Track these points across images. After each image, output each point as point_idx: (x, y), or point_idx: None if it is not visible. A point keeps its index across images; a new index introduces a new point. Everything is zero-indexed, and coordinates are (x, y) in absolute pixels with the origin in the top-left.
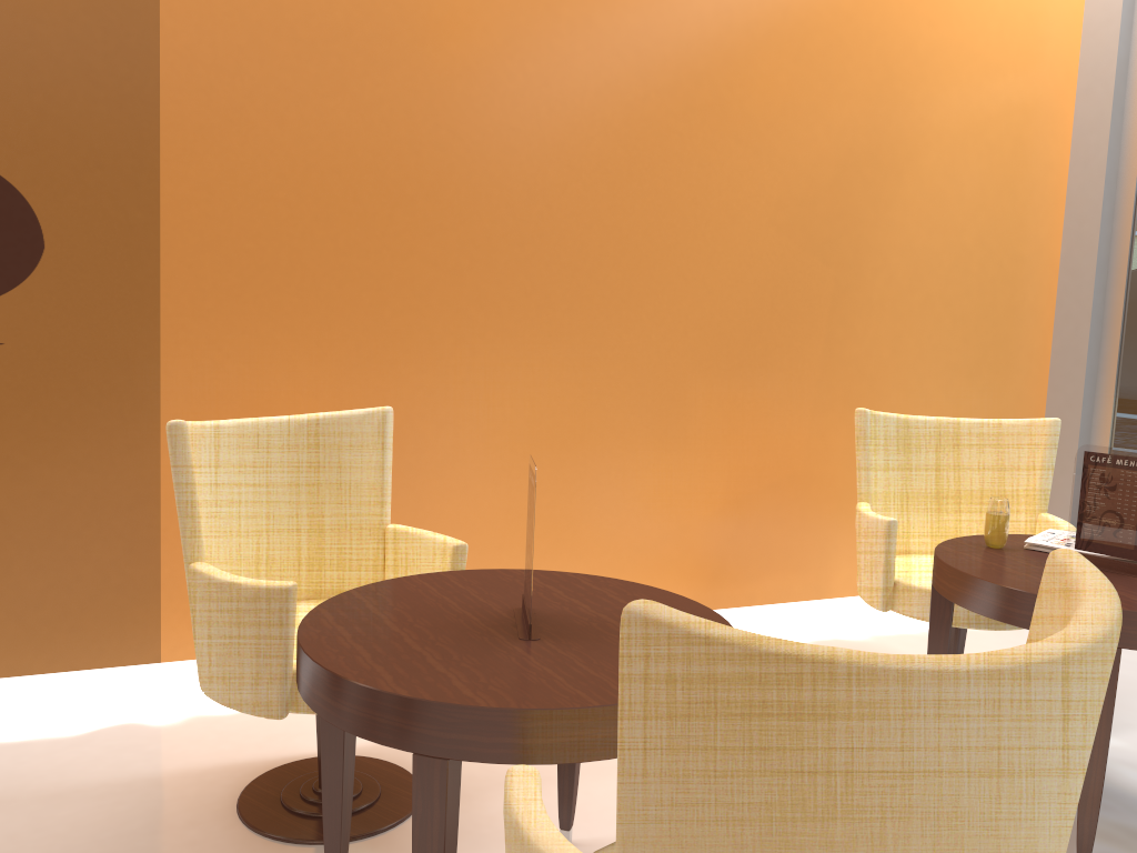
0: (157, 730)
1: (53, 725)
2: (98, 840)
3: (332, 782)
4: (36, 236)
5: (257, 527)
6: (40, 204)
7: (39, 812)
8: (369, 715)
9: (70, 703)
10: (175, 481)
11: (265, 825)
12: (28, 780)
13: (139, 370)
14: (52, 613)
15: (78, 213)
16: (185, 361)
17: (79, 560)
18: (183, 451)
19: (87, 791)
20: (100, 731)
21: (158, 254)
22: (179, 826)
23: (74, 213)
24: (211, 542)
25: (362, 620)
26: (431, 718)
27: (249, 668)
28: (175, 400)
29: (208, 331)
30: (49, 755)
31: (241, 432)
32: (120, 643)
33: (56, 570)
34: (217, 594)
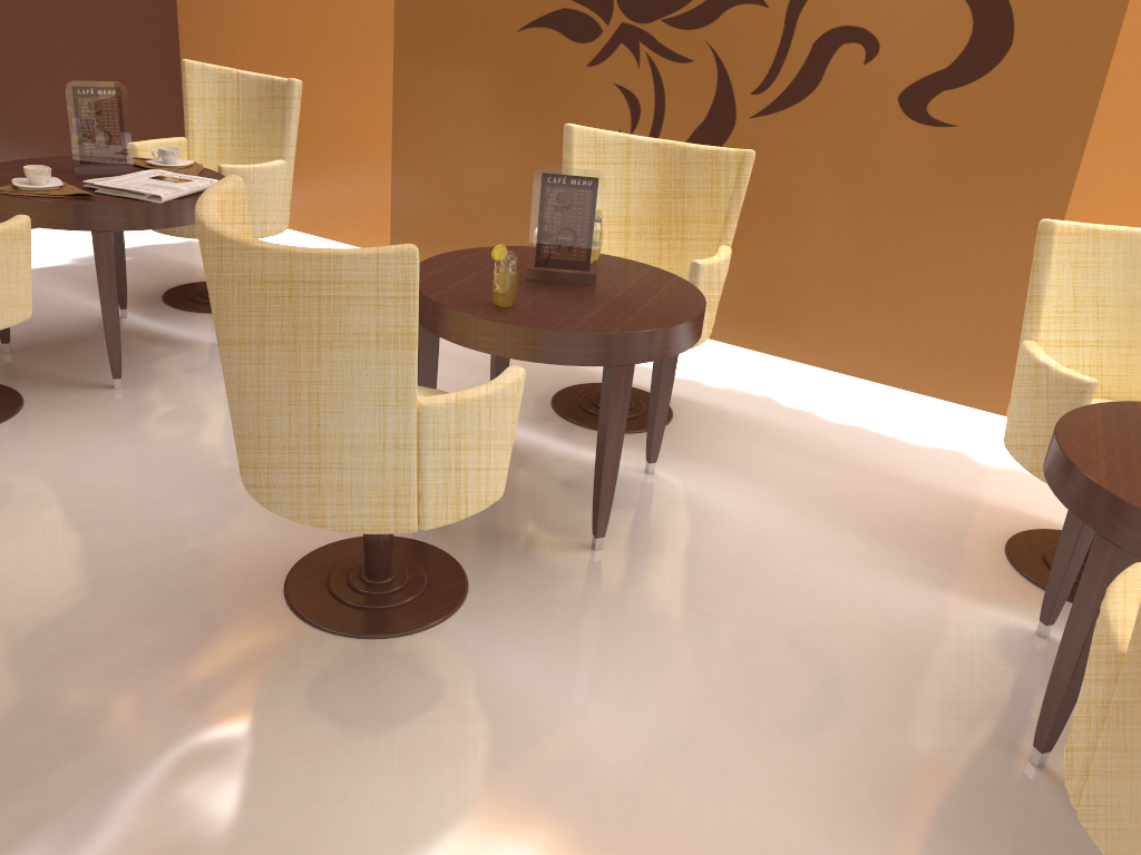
0: (979, 465)
1: (909, 432)
2: (901, 516)
3: (1065, 546)
4: (1007, 33)
5: (1103, 326)
6: (1018, 5)
7: (874, 483)
8: (1074, 492)
9: (928, 422)
10: (1032, 270)
11: (1019, 563)
12: (876, 460)
13: (1060, 163)
14: (934, 350)
15: (1048, 14)
16: (1105, 160)
17: (965, 314)
18: (1045, 247)
19: (909, 483)
20: (938, 449)
21: (1110, 55)
22: (958, 534)
23: (1045, 14)
24: (1052, 328)
25: (1124, 426)
26: (1117, 512)
27: (1037, 436)
28: (1085, 195)
29: (1136, 134)
30: (897, 451)
31: (1115, 239)
32: (977, 390)
33: (946, 317)
34: (1031, 370)
